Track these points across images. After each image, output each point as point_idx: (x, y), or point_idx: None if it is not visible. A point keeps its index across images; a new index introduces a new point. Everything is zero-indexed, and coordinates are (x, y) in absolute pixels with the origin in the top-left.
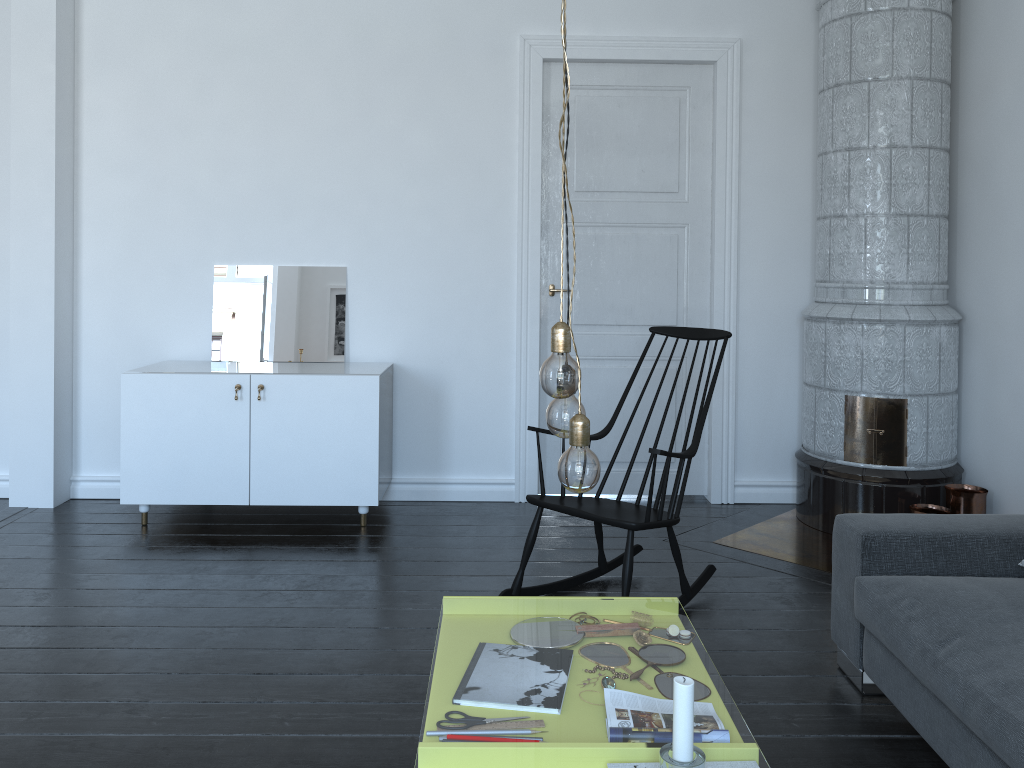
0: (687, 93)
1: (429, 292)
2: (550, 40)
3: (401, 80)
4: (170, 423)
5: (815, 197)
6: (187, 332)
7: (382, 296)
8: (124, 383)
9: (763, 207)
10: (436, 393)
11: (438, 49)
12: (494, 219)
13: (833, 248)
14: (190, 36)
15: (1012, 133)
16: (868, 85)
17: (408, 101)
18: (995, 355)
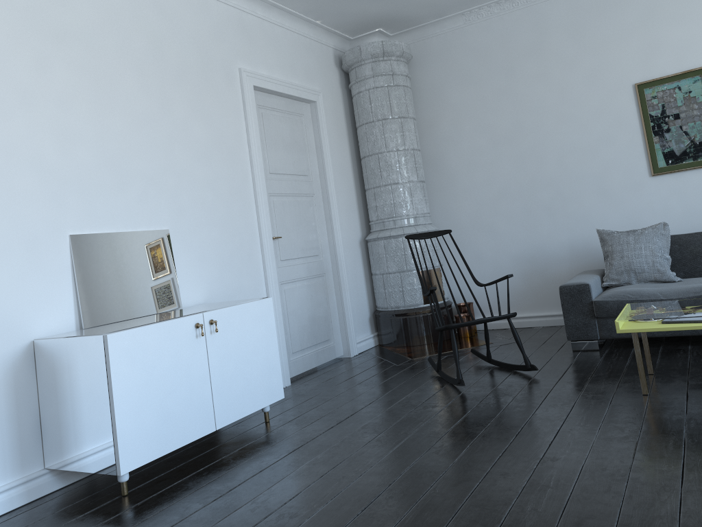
0: (303, 118)
1: (218, 245)
2: (254, 74)
3: (183, 85)
4: (153, 374)
5: (353, 179)
6: (50, 305)
7: (192, 251)
8: (111, 344)
9: (340, 184)
10: None
11: (200, 67)
12: (243, 190)
13: (395, 200)
14: (24, 12)
15: (453, 144)
16: (400, 120)
17: (188, 101)
18: (459, 241)
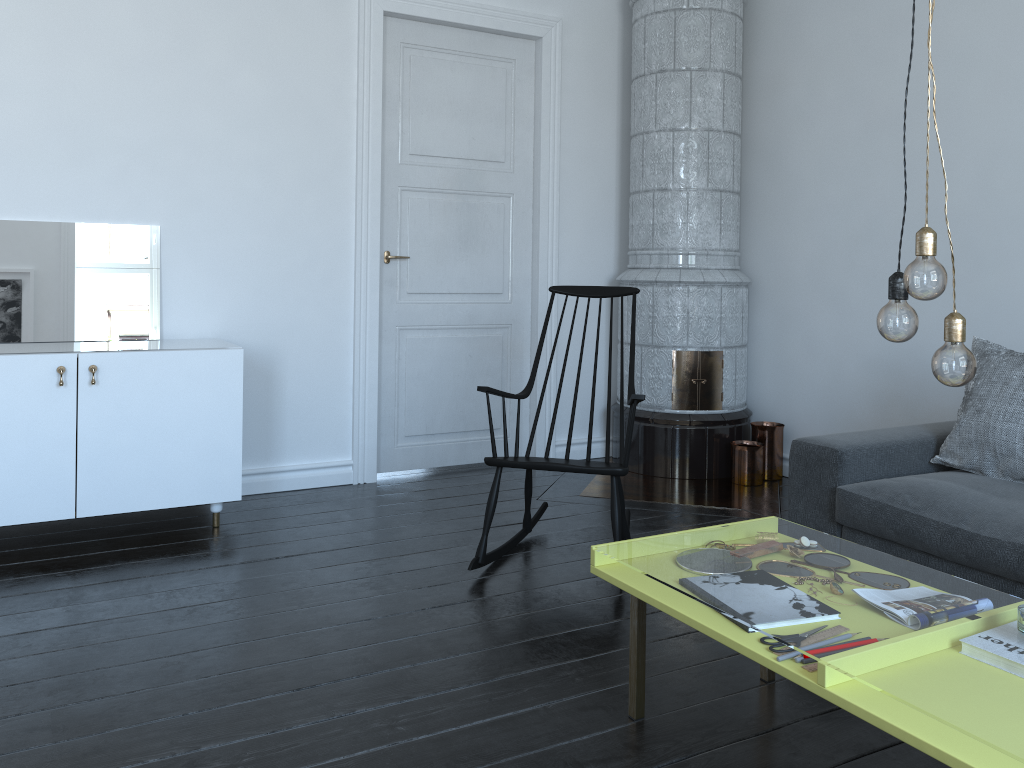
0: (513, 65)
1: (259, 257)
2: None
3: (227, 13)
4: None
5: (618, 174)
6: None
7: (204, 261)
8: None
9: (578, 181)
10: (267, 371)
11: None
12: (331, 178)
13: (657, 219)
14: None
15: (803, 125)
16: (690, 74)
17: (235, 38)
18: (786, 310)
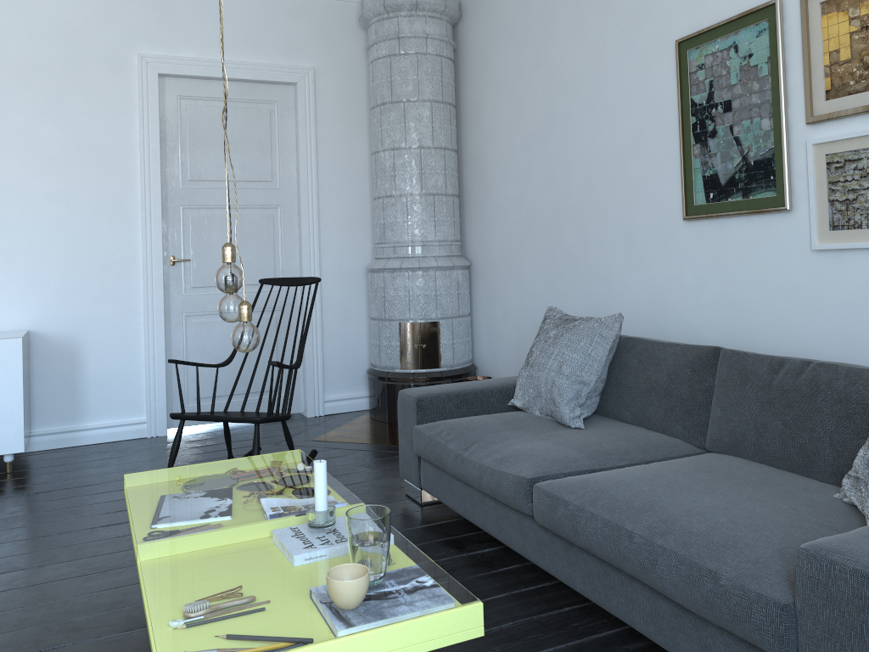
0: (276, 106)
1: (62, 266)
2: (164, 59)
3: (29, 85)
4: None
5: (371, 184)
6: None
7: (16, 272)
8: None
9: (335, 192)
10: (72, 353)
11: (64, 60)
12: (120, 203)
13: (386, 219)
14: None
15: (493, 139)
16: (404, 104)
17: (36, 103)
18: (491, 286)
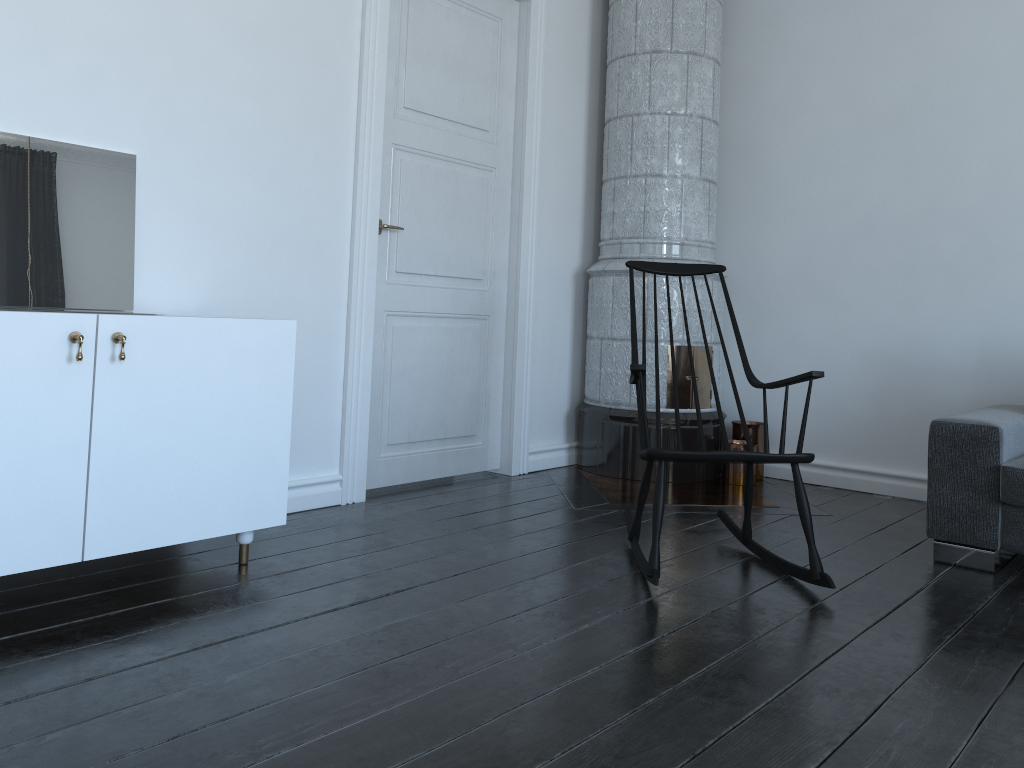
0: (499, 25)
1: (251, 211)
2: None
3: None
4: None
5: (585, 159)
6: None
7: (187, 210)
8: None
9: (553, 162)
10: None
11: None
12: (332, 123)
13: (649, 206)
14: None
15: (785, 122)
16: (687, 57)
17: None
18: (761, 307)
